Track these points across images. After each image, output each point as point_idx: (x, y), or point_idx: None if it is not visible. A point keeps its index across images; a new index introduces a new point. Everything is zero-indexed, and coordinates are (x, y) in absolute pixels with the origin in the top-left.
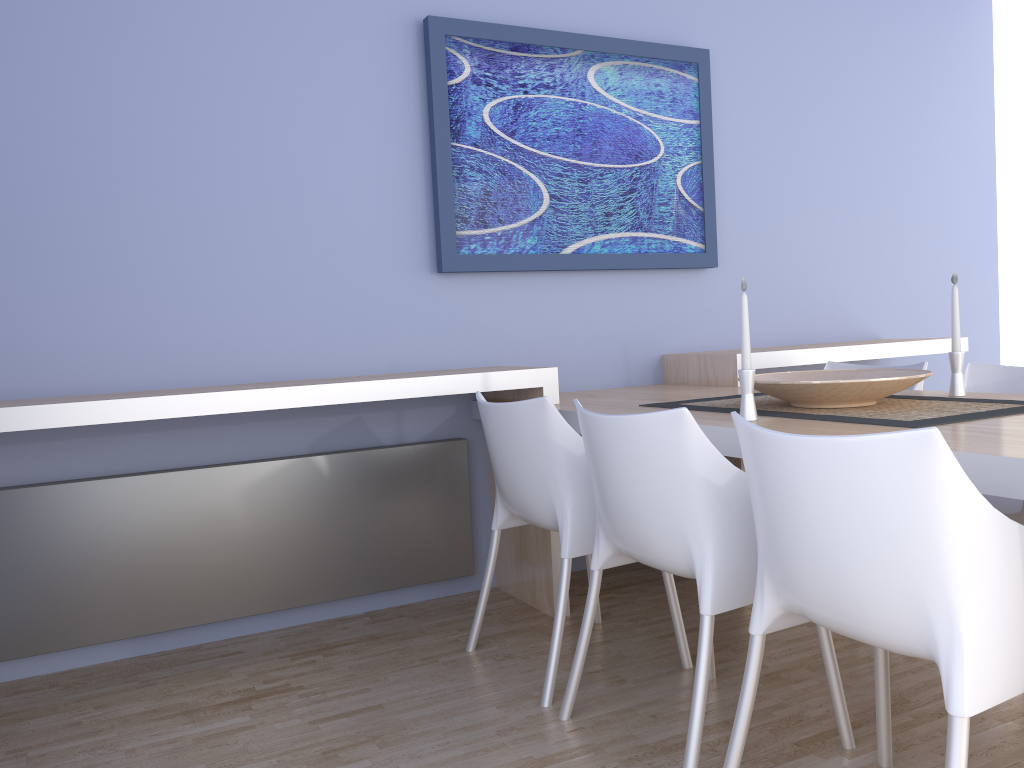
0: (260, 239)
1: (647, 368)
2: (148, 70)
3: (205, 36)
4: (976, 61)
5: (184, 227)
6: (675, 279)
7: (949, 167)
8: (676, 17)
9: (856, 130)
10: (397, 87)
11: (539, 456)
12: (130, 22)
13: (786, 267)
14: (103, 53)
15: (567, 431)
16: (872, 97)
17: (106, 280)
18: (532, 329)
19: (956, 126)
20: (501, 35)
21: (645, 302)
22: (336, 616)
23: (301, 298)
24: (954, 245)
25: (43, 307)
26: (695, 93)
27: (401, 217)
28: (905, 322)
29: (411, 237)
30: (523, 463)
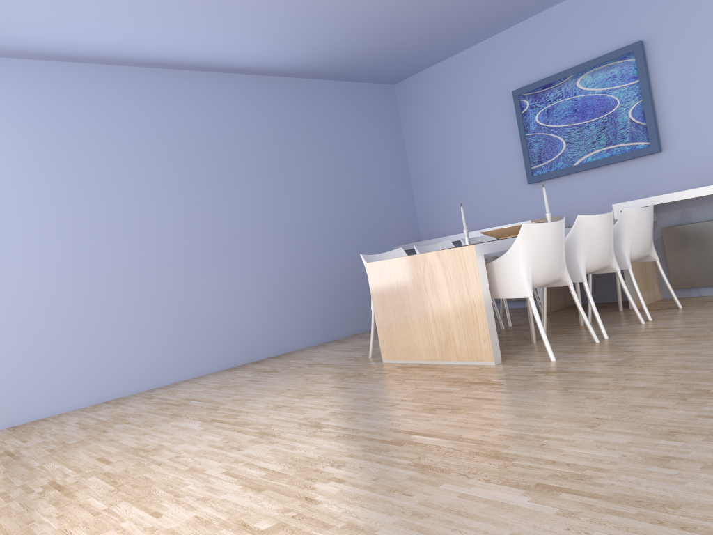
0: (479, 184)
1: None
2: (449, 142)
3: (459, 126)
4: None
5: (462, 185)
6: (643, 161)
7: None
8: (628, 29)
9: None
10: (511, 119)
11: None
12: (444, 130)
13: None
14: (440, 141)
15: None
16: None
17: (448, 204)
18: (572, 198)
19: None
20: (537, 85)
21: (626, 176)
22: (514, 307)
23: (492, 201)
24: None
25: (437, 214)
26: (634, 67)
27: (518, 165)
28: None
29: (522, 172)
30: None
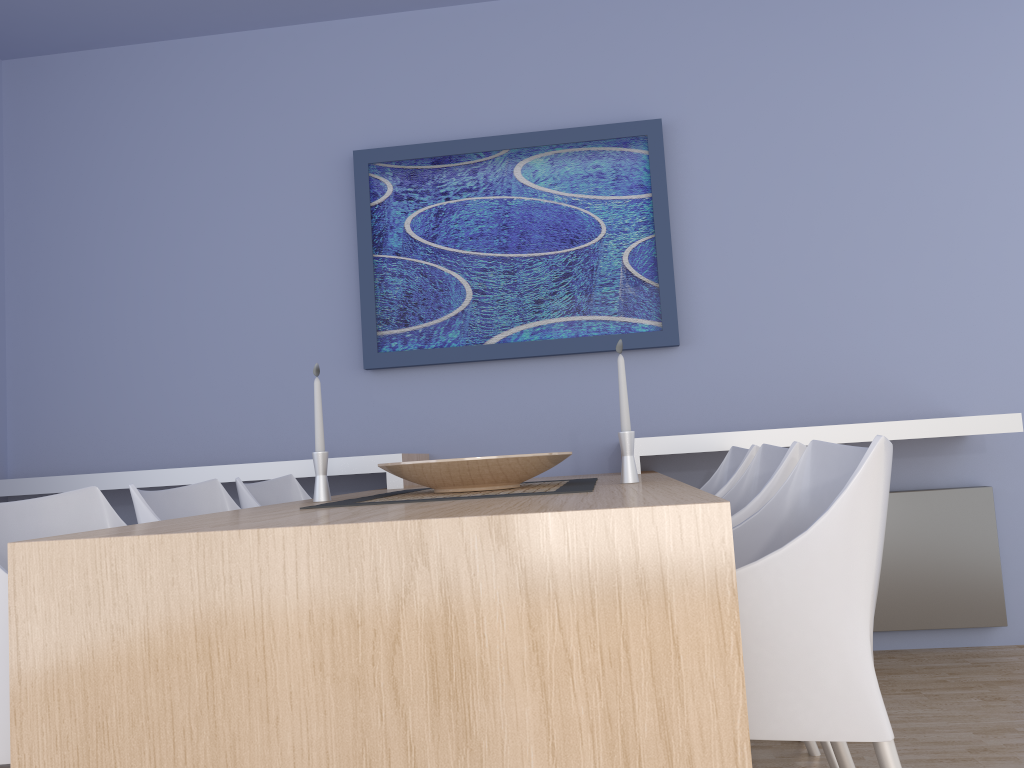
0: (223, 352)
1: (601, 456)
2: (149, 235)
3: (188, 203)
4: None
5: (168, 347)
6: (635, 361)
7: None
8: (631, 93)
9: (904, 166)
10: (336, 214)
11: None
12: (138, 203)
13: (796, 338)
14: (121, 228)
15: None
16: (930, 123)
17: (115, 390)
18: (466, 418)
19: None
20: (422, 153)
21: (597, 386)
22: None
23: (253, 397)
24: None
25: (76, 412)
26: (644, 166)
27: (338, 324)
28: (1011, 395)
29: (347, 340)
30: None
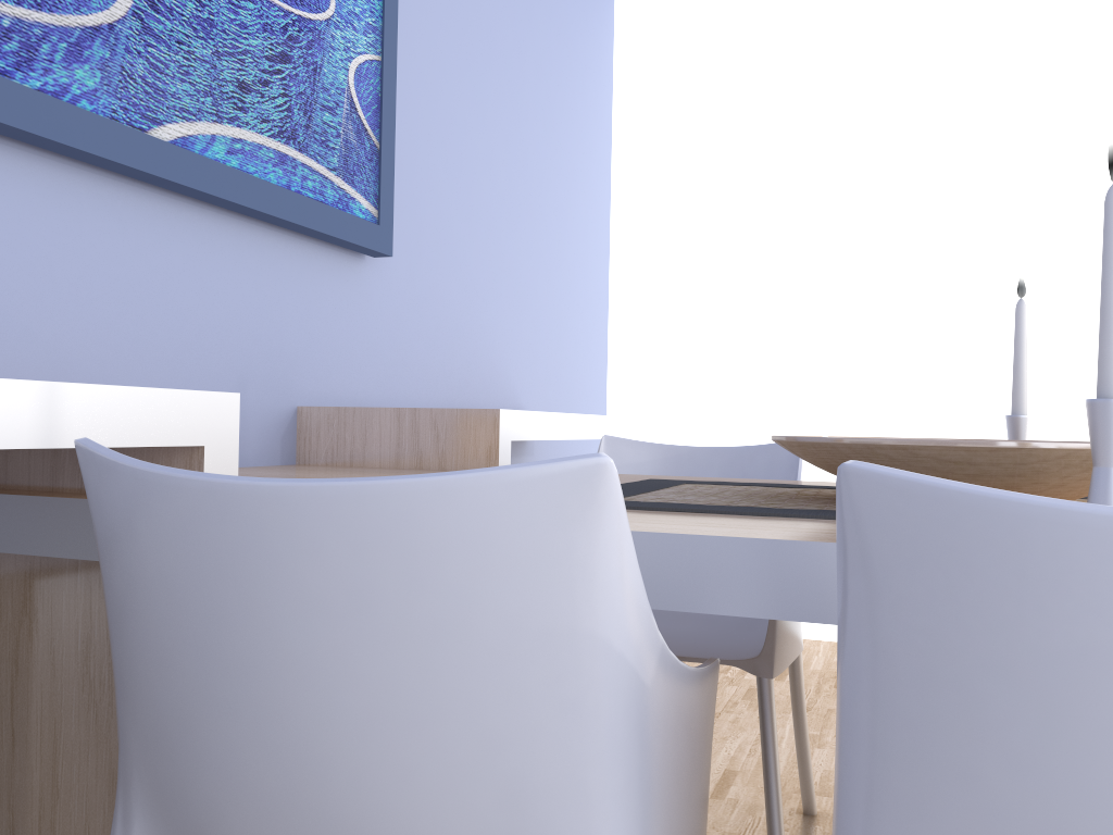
0: None
1: (274, 431)
2: None
3: None
4: (603, 81)
5: None
6: (324, 264)
7: (583, 201)
8: None
9: (520, 111)
10: None
11: (524, 702)
12: None
13: (452, 286)
14: None
15: (636, 593)
16: (534, 73)
17: None
18: (57, 307)
19: (589, 152)
20: None
21: (278, 296)
22: None
23: None
24: (583, 303)
25: None
26: None
27: None
28: (547, 396)
29: None
30: (426, 734)
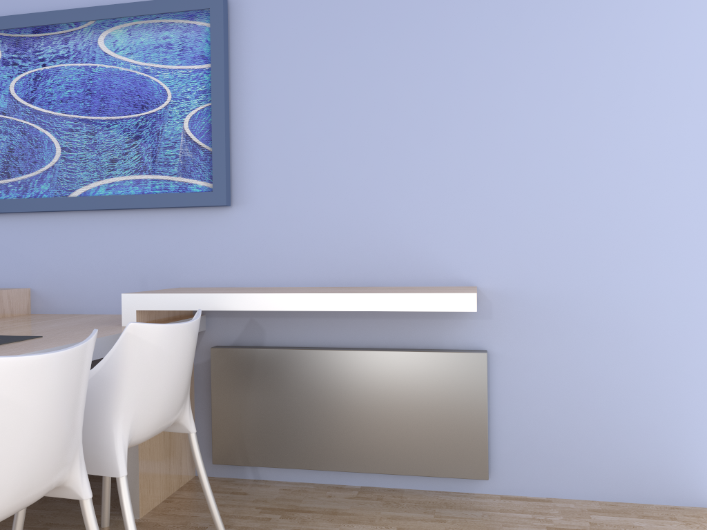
0: None
1: None
2: None
3: None
4: None
5: None
6: (197, 217)
7: (612, 68)
8: None
9: (443, 43)
10: None
11: None
12: None
13: (333, 203)
14: None
15: None
16: (470, 0)
17: None
18: (60, 259)
19: (629, 12)
20: (24, 22)
21: (164, 238)
22: None
23: None
24: (619, 169)
25: None
26: (206, 38)
27: None
28: (520, 267)
29: None
30: None
